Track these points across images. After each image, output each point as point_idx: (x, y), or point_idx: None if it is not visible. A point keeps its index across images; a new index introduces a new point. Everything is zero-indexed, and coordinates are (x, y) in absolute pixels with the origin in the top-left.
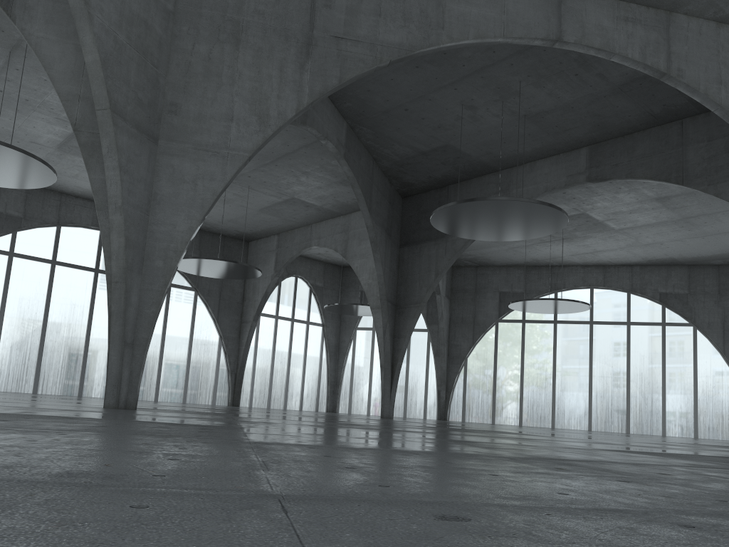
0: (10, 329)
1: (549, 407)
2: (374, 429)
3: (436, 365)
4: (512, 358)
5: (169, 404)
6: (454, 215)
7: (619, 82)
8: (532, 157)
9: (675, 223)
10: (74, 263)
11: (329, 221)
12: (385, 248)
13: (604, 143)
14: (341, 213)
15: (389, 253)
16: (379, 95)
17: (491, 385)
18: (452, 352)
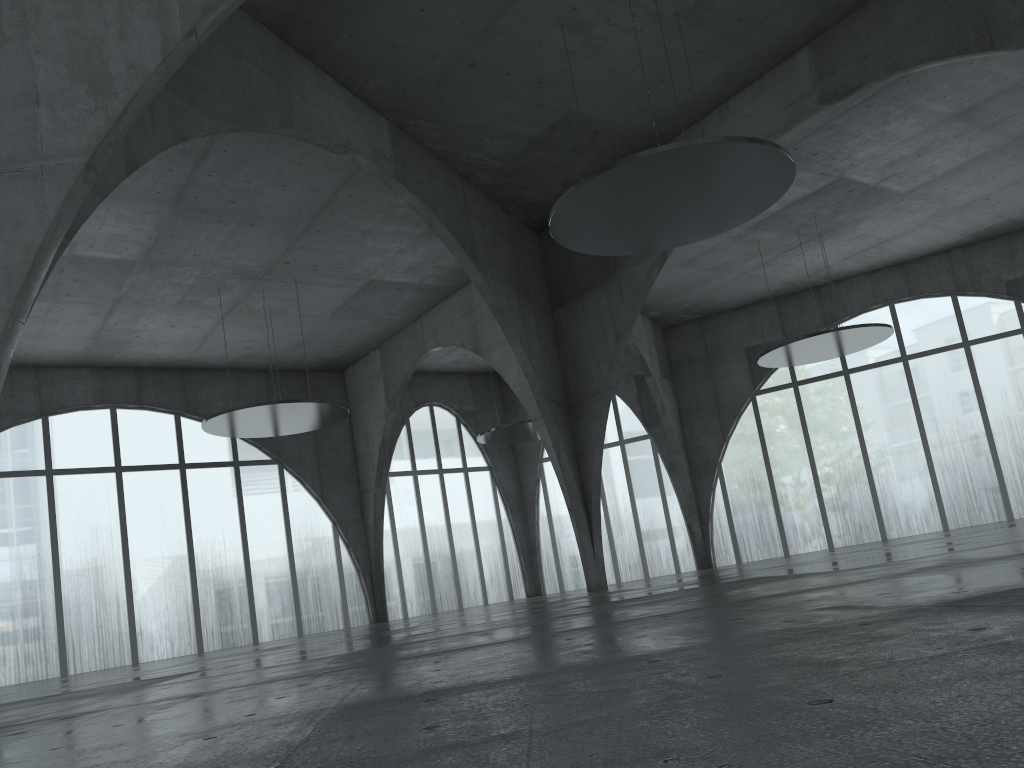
0: (4, 588)
1: (870, 509)
2: (366, 664)
3: (675, 485)
4: (792, 446)
5: (242, 649)
6: (587, 212)
7: None
8: (720, 96)
9: (1002, 153)
10: (81, 467)
11: (443, 304)
12: (523, 317)
13: (833, 29)
14: (455, 286)
15: (533, 323)
16: (415, 50)
17: (769, 496)
18: (695, 460)
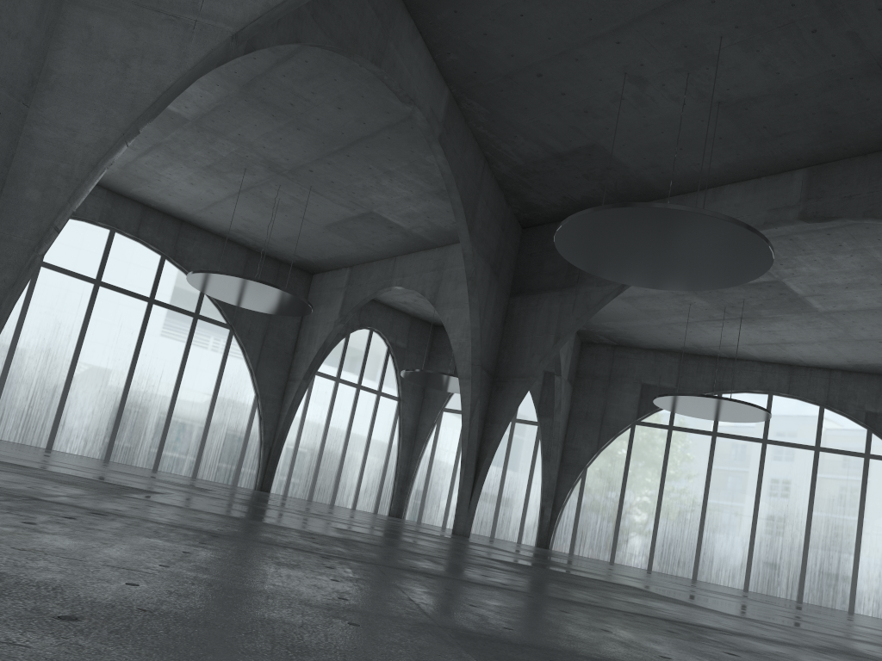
0: None
1: (692, 550)
2: (357, 559)
3: (544, 471)
4: (649, 476)
5: (151, 473)
6: (592, 233)
7: (881, 52)
8: (719, 179)
9: None
10: (67, 268)
11: (419, 253)
12: (488, 291)
13: (832, 164)
14: (436, 243)
15: (493, 300)
16: (500, 45)
17: (615, 509)
18: (567, 457)
